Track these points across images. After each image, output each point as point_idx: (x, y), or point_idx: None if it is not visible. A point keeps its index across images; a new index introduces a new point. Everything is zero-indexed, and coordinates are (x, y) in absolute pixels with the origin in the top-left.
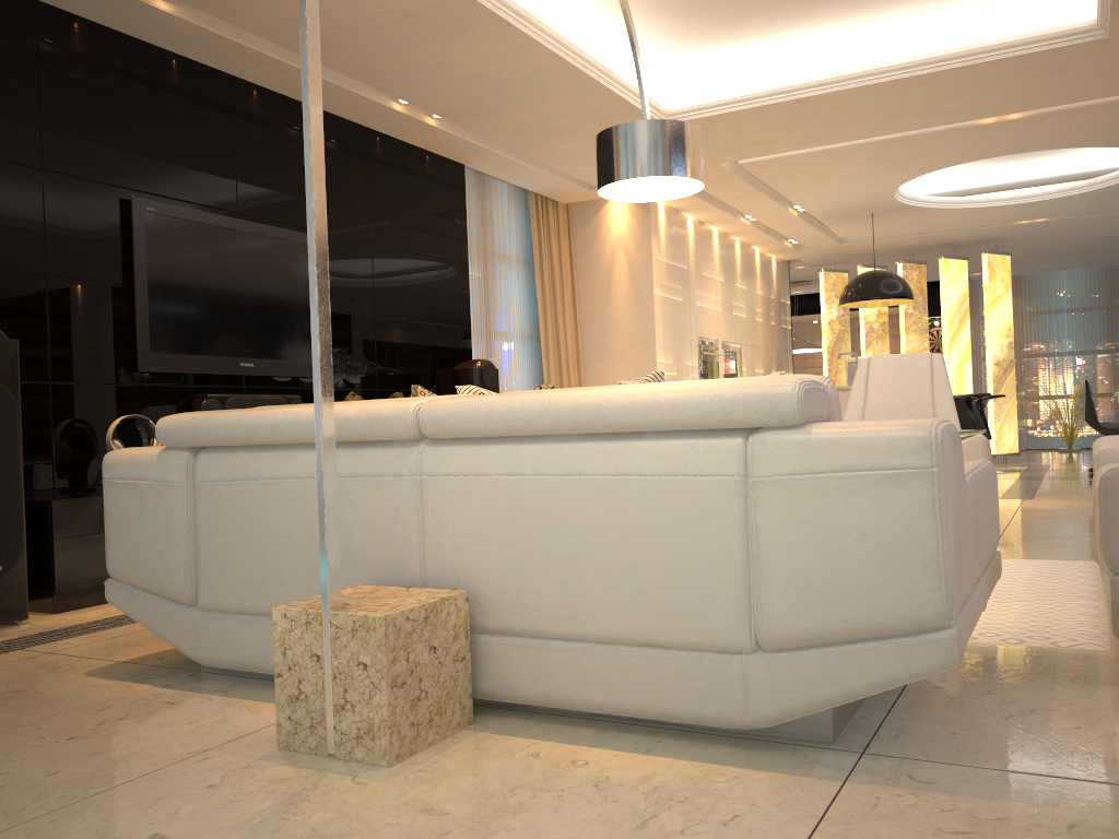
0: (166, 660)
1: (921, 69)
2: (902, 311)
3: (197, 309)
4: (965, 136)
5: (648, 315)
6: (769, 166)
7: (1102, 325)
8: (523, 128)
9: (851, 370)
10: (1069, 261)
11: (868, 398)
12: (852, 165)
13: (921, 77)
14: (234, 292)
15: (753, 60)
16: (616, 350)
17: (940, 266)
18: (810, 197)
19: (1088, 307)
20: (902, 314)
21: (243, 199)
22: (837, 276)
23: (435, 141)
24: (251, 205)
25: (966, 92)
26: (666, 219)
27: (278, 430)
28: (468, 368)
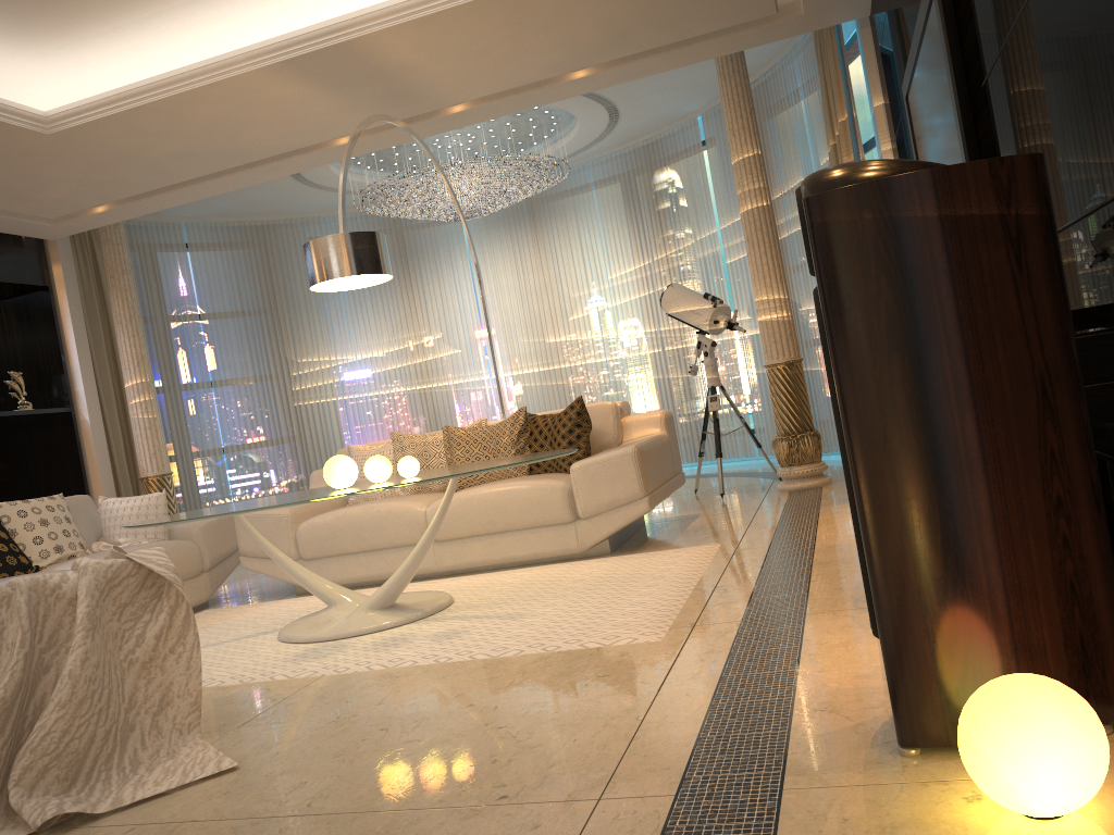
0: (675, 521)
1: None
2: None
3: None
4: None
5: None
6: None
7: None
8: None
9: None
10: None
11: None
12: None
13: None
14: (932, 150)
15: None
16: None
17: None
18: None
19: None
20: None
21: None
22: None
23: None
24: None
25: None
26: None
27: None
28: None
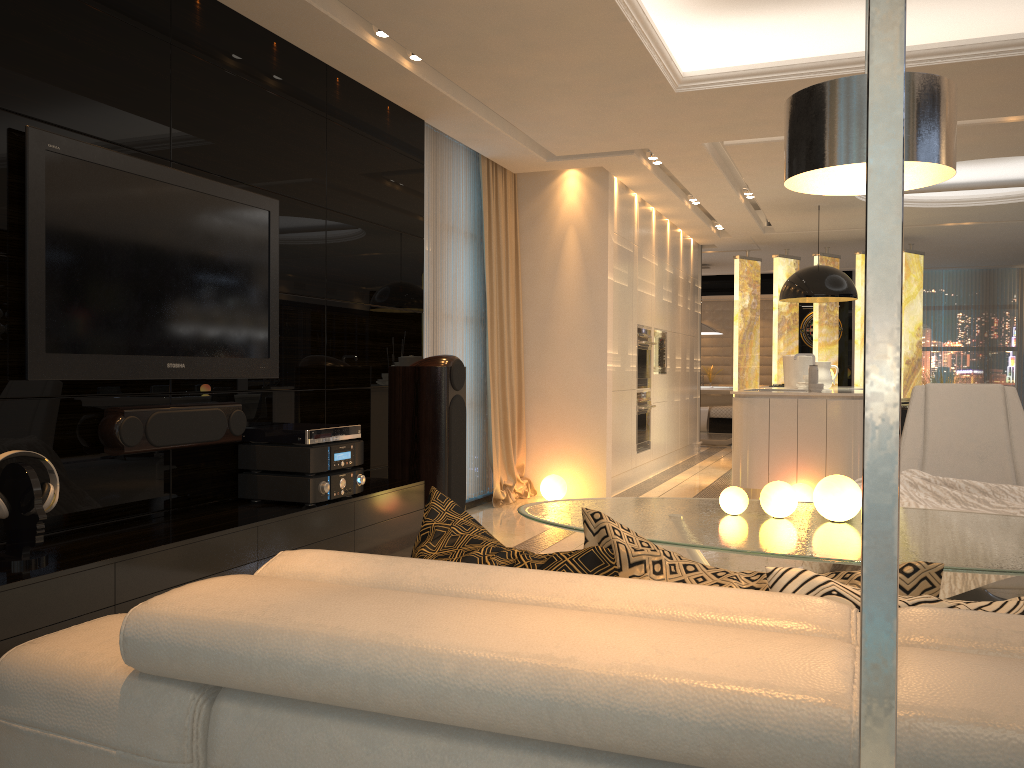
0: None
1: (998, 52)
2: (816, 304)
3: (113, 291)
4: (977, 133)
5: (600, 302)
6: (754, 150)
7: (976, 323)
8: (514, 82)
9: (813, 374)
10: (956, 262)
11: (929, 434)
12: None
13: (994, 61)
14: (163, 267)
15: (781, 26)
16: (562, 337)
17: (857, 261)
18: (771, 185)
19: (965, 306)
20: (816, 306)
21: (178, 142)
22: (751, 264)
23: (402, 89)
24: (188, 152)
25: (1023, 84)
26: (618, 197)
27: (442, 702)
28: (434, 366)
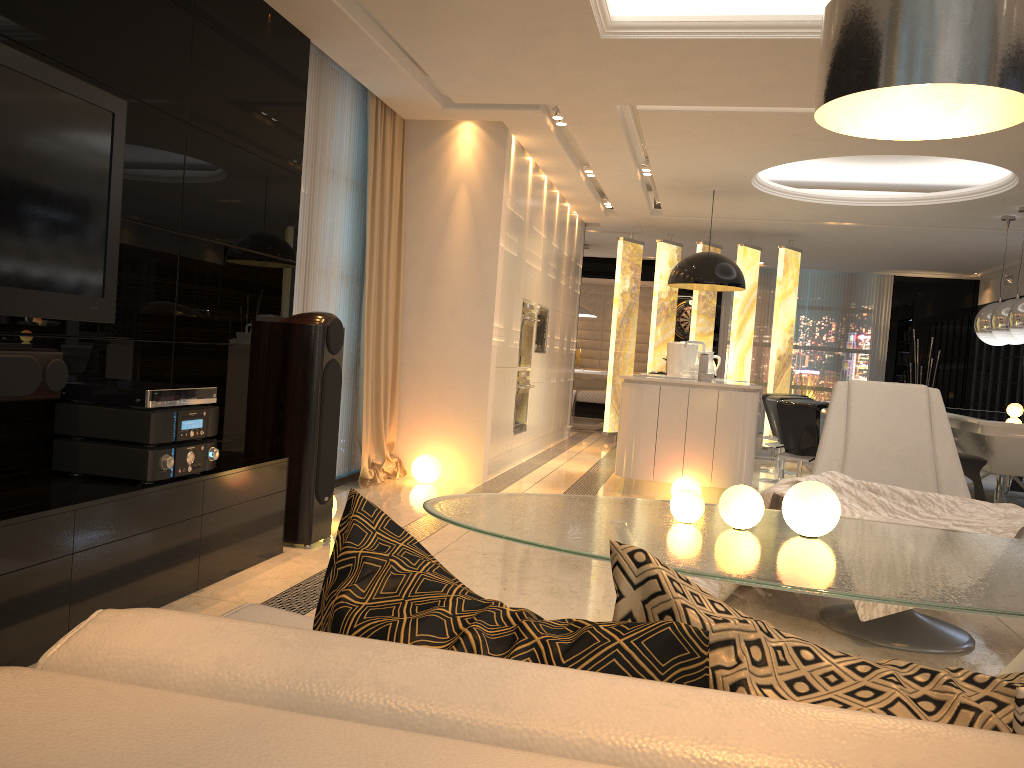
0: None
1: None
2: (696, 293)
3: None
4: None
5: (489, 269)
6: (667, 119)
7: (836, 325)
8: (423, 2)
9: (704, 363)
10: (825, 263)
11: (851, 434)
12: (750, 136)
13: None
14: None
15: None
16: (445, 305)
17: (738, 253)
18: (673, 162)
19: (827, 307)
20: (695, 295)
21: None
22: (634, 247)
23: None
24: (6, 17)
25: None
26: (515, 159)
27: None
28: (308, 324)
